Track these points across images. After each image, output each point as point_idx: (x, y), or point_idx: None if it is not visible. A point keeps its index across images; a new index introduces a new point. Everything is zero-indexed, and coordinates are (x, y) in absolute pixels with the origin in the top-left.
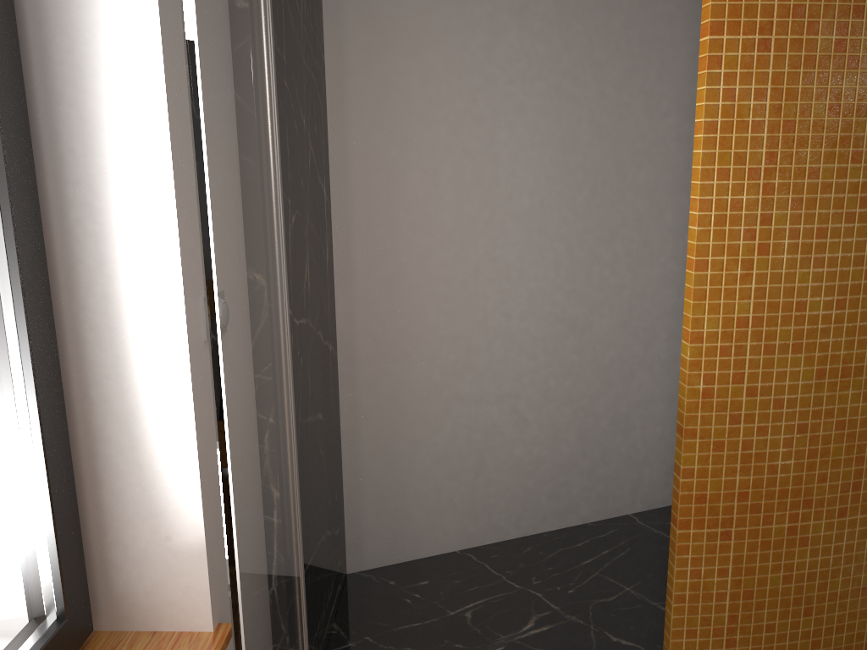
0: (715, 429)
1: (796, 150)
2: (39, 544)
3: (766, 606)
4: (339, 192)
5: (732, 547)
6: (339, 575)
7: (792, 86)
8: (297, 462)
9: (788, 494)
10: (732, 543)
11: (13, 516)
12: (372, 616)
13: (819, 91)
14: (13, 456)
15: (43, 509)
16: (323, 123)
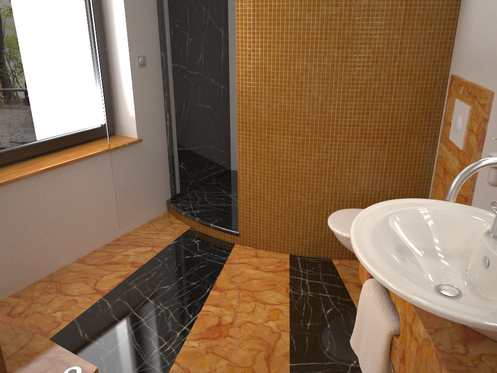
0: (244, 102)
1: (260, 22)
2: (99, 106)
3: (262, 159)
4: (231, 32)
5: (251, 138)
6: (223, 167)
7: (258, 3)
8: (174, 108)
9: (266, 125)
10: (251, 137)
11: (92, 97)
12: (226, 179)
13: (265, 5)
14: (93, 85)
15: (101, 99)
16: (223, 8)
